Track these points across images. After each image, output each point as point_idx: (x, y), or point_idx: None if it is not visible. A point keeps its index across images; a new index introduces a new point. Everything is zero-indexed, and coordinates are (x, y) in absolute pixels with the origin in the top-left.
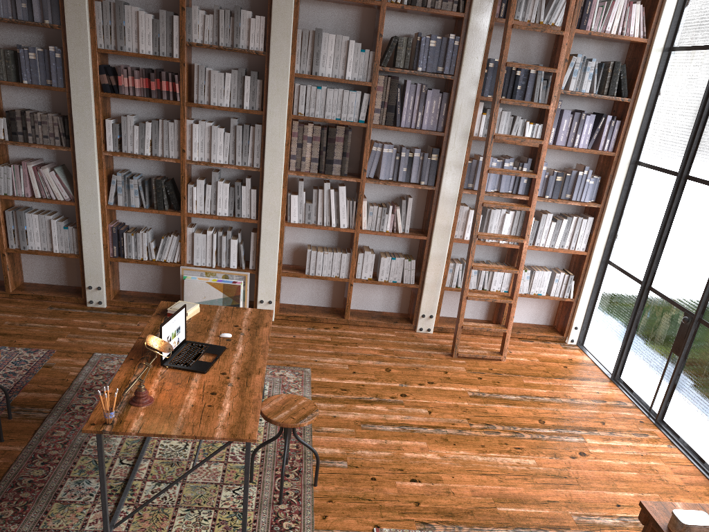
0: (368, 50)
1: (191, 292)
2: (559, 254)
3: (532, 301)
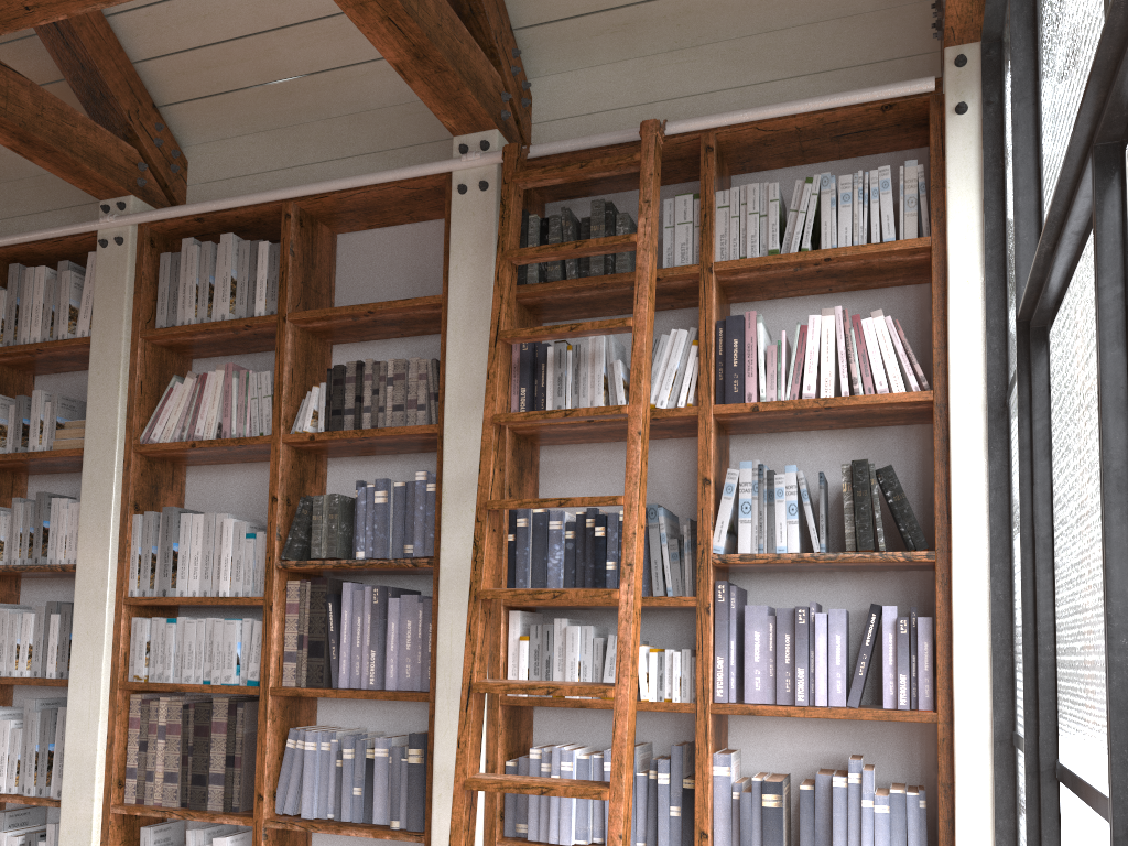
0: (261, 532)
1: None
2: None
3: None
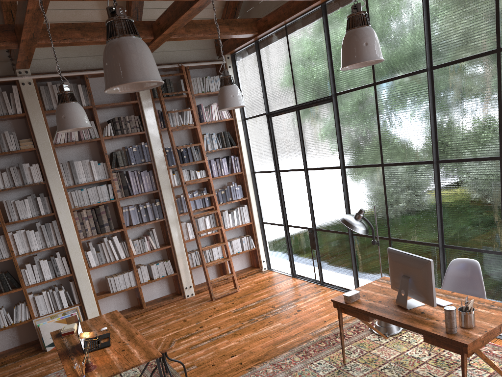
0: (101, 162)
1: (46, 332)
2: (238, 229)
3: (236, 258)
